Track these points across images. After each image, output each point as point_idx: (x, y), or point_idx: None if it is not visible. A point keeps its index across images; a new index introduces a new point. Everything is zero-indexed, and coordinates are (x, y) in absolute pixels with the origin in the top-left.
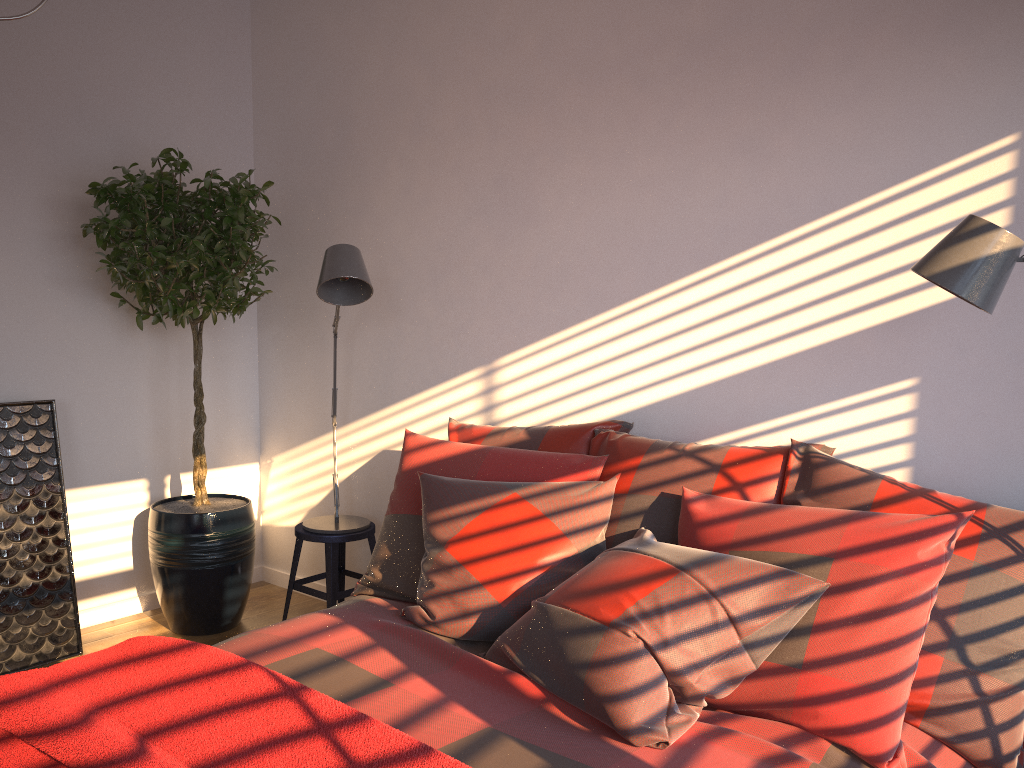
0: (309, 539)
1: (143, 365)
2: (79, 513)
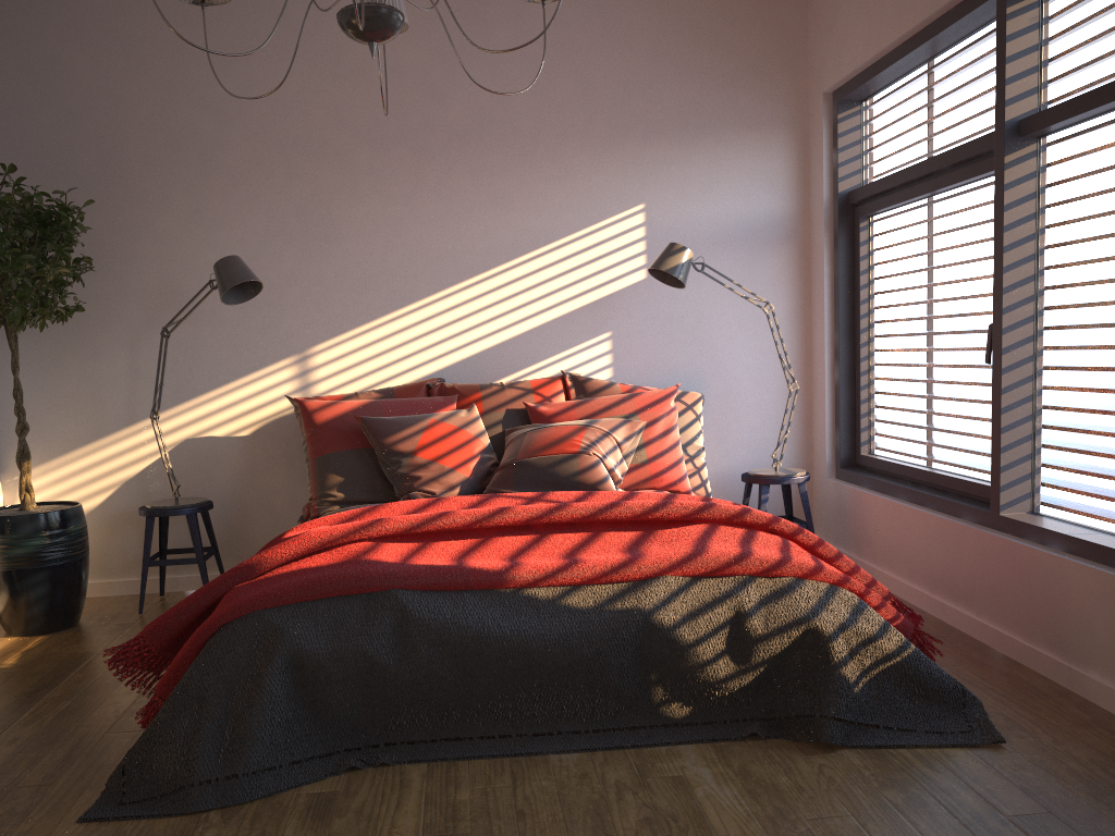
0: (174, 514)
1: None
2: None
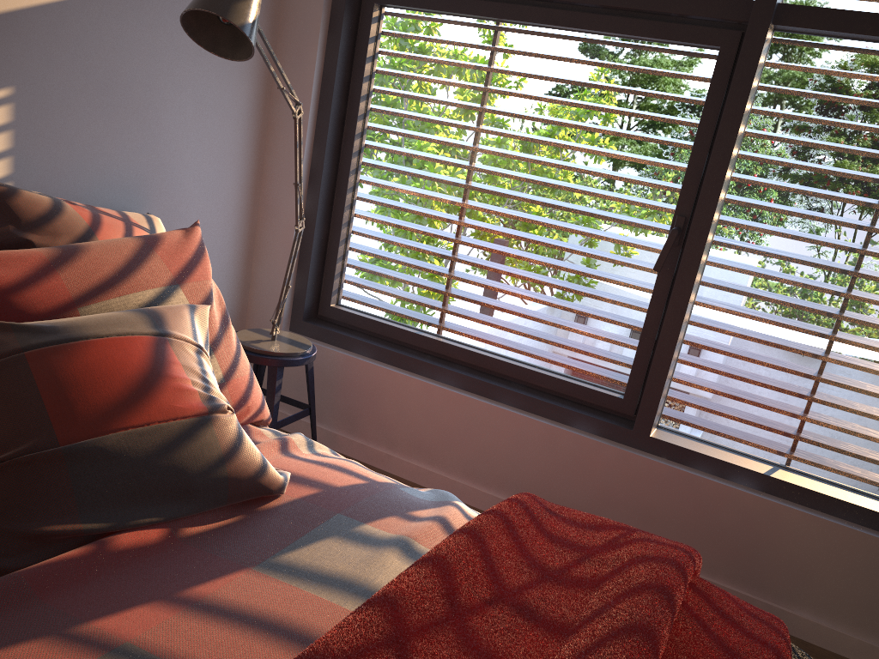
0: None
1: None
2: None
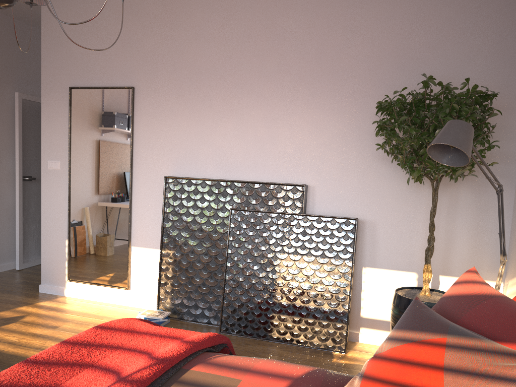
0: None
1: (423, 206)
2: (373, 282)
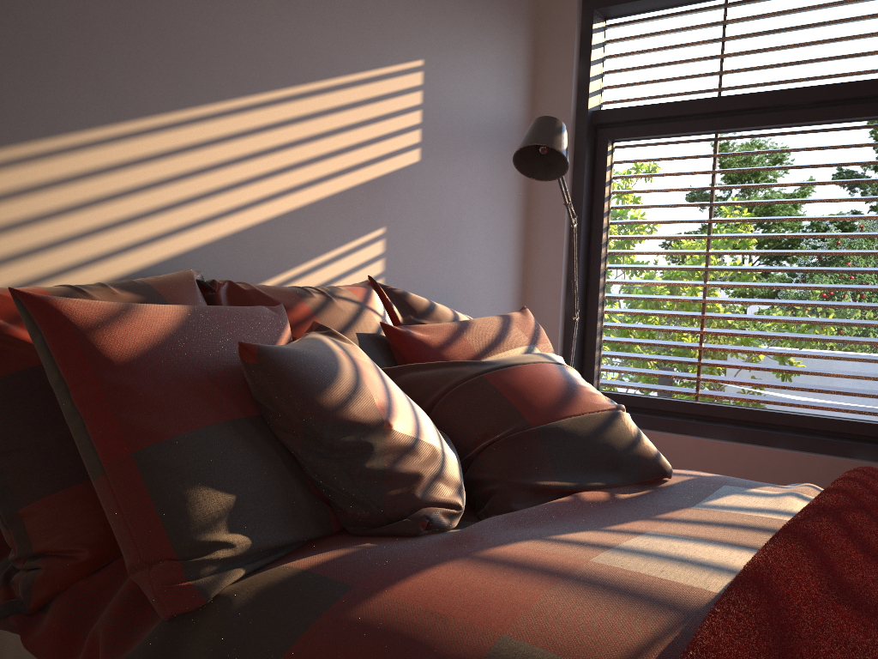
0: None
1: None
2: None
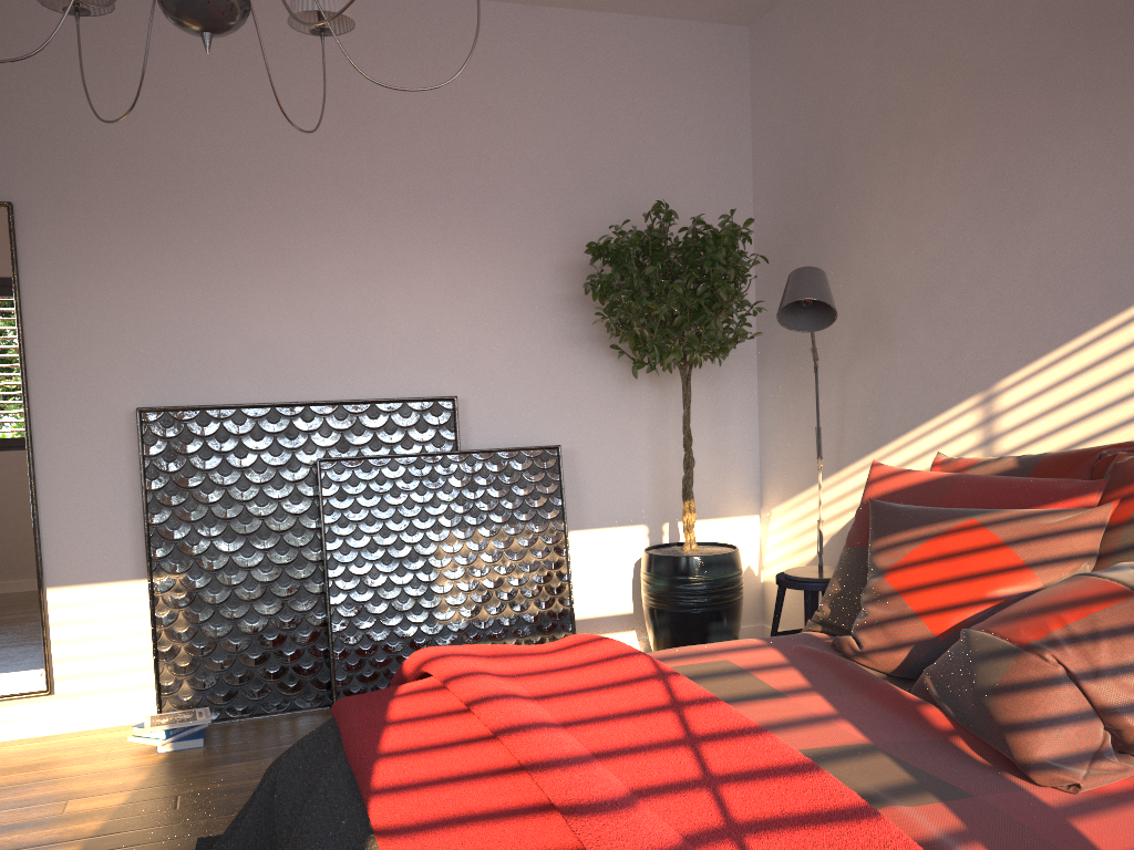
0: (787, 586)
1: (643, 415)
2: (584, 554)
